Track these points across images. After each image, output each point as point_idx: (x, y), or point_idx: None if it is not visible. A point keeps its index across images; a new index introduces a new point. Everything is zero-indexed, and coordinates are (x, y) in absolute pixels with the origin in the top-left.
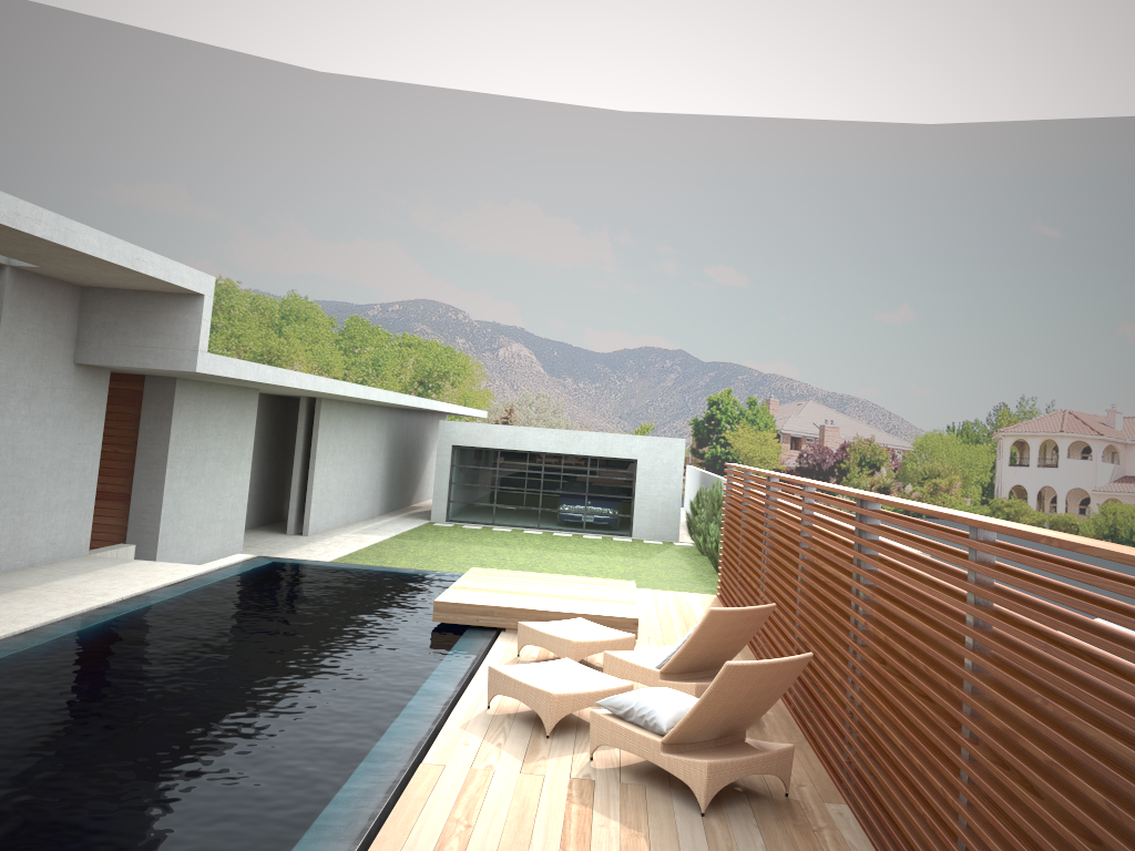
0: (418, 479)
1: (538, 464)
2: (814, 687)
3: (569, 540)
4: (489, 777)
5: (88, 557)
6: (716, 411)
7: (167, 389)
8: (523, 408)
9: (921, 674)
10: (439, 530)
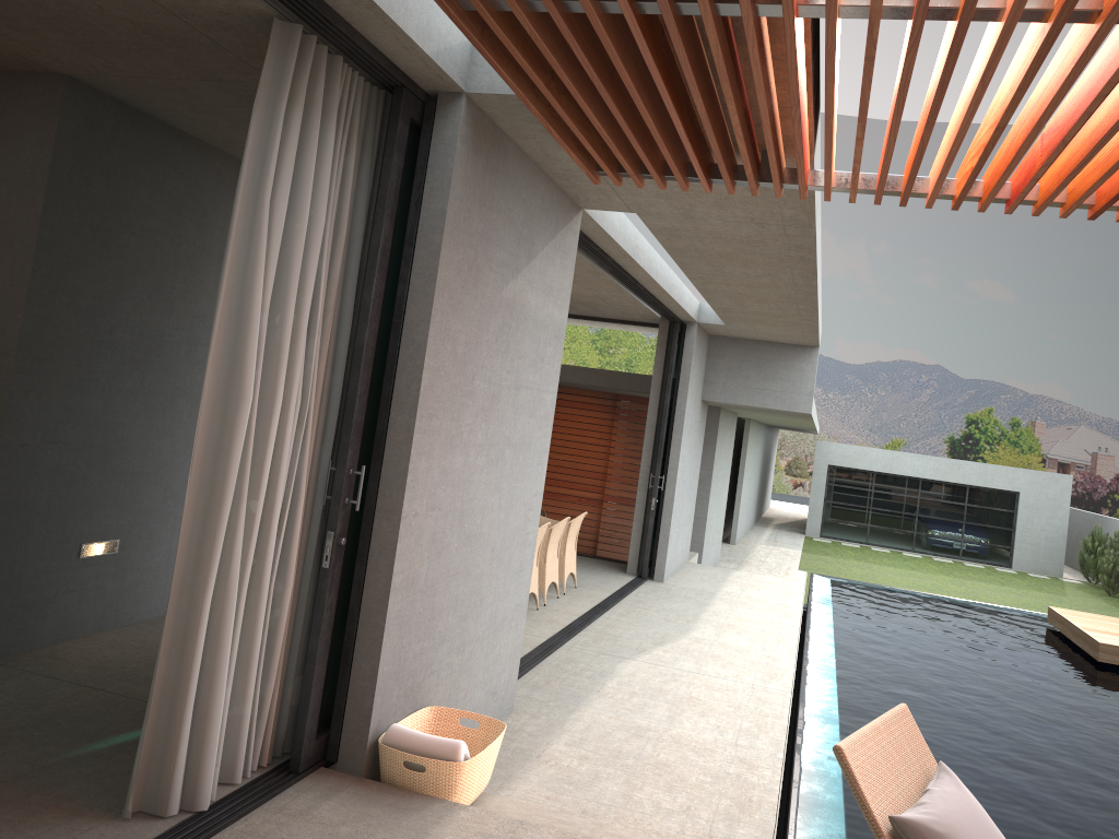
0: (765, 491)
1: (913, 489)
2: None
3: (958, 567)
4: None
5: (693, 564)
6: (974, 430)
7: (712, 417)
8: None
9: None
10: (827, 546)
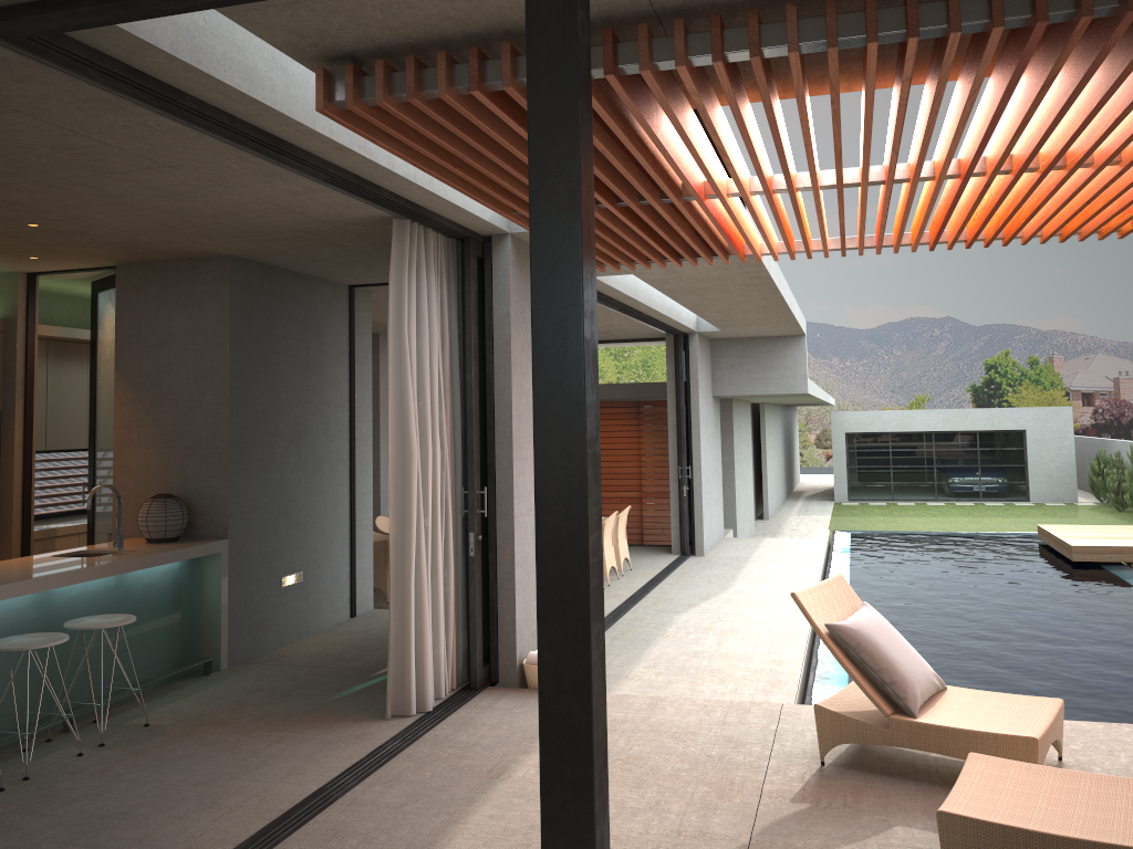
0: (793, 466)
1: (928, 443)
2: None
3: (978, 508)
4: None
5: (728, 538)
6: (995, 375)
7: (726, 408)
8: None
9: None
10: (855, 508)
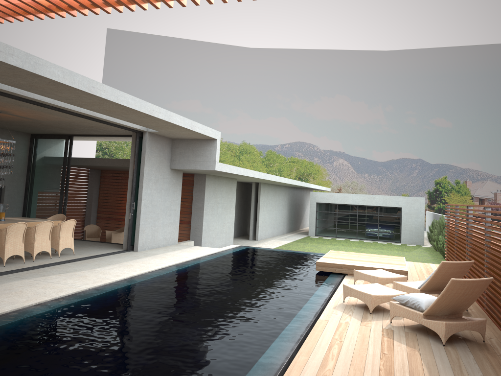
0: (301, 218)
1: (355, 210)
2: (495, 297)
3: (371, 244)
4: (347, 325)
5: (177, 245)
6: (439, 187)
7: (203, 179)
8: (345, 188)
9: None
10: (312, 239)
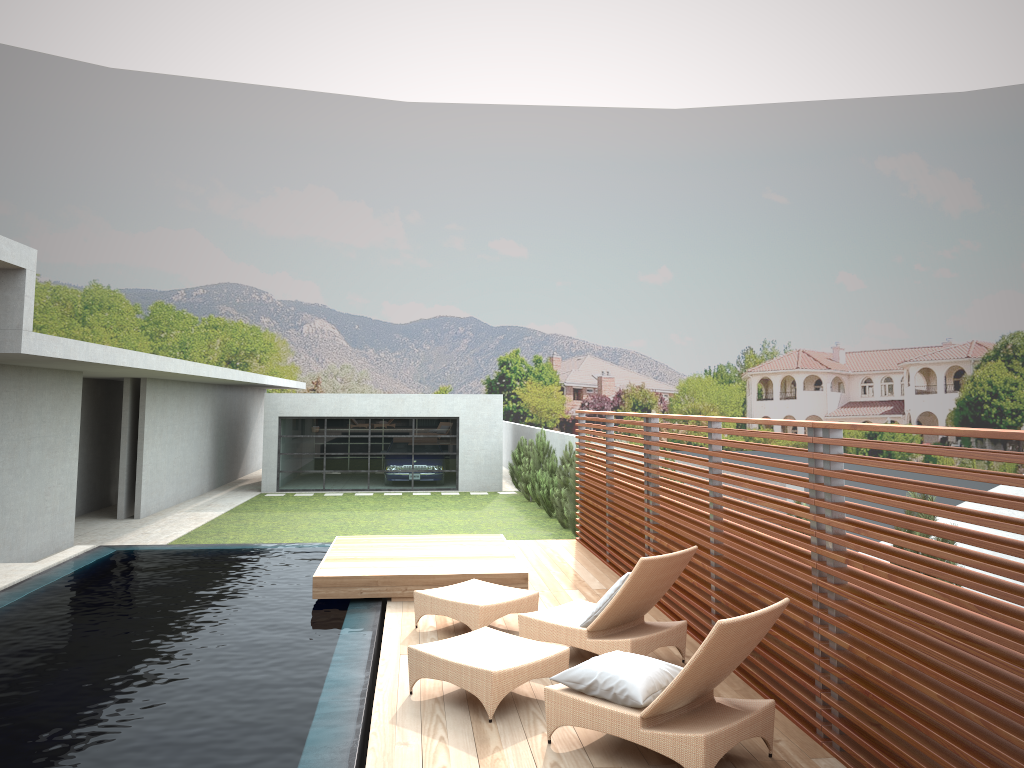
0: (243, 452)
1: (364, 429)
2: None
3: (401, 498)
4: None
5: None
6: (506, 370)
7: None
8: (329, 379)
9: (957, 614)
10: (272, 500)
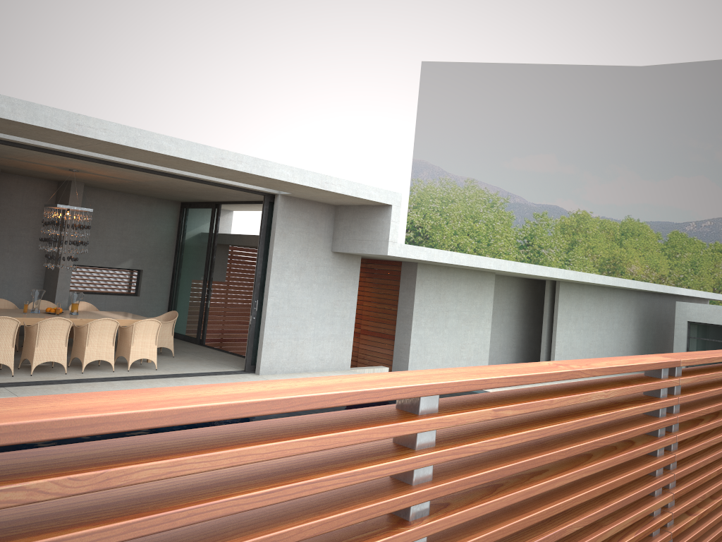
0: None
1: None
2: None
3: None
4: None
5: (346, 371)
6: None
7: (412, 270)
8: None
9: None
10: None
